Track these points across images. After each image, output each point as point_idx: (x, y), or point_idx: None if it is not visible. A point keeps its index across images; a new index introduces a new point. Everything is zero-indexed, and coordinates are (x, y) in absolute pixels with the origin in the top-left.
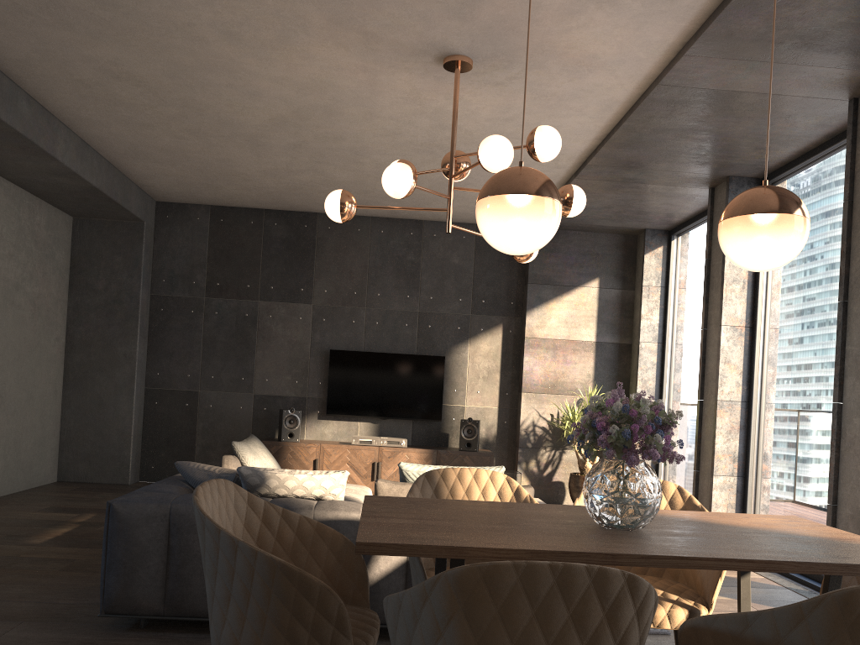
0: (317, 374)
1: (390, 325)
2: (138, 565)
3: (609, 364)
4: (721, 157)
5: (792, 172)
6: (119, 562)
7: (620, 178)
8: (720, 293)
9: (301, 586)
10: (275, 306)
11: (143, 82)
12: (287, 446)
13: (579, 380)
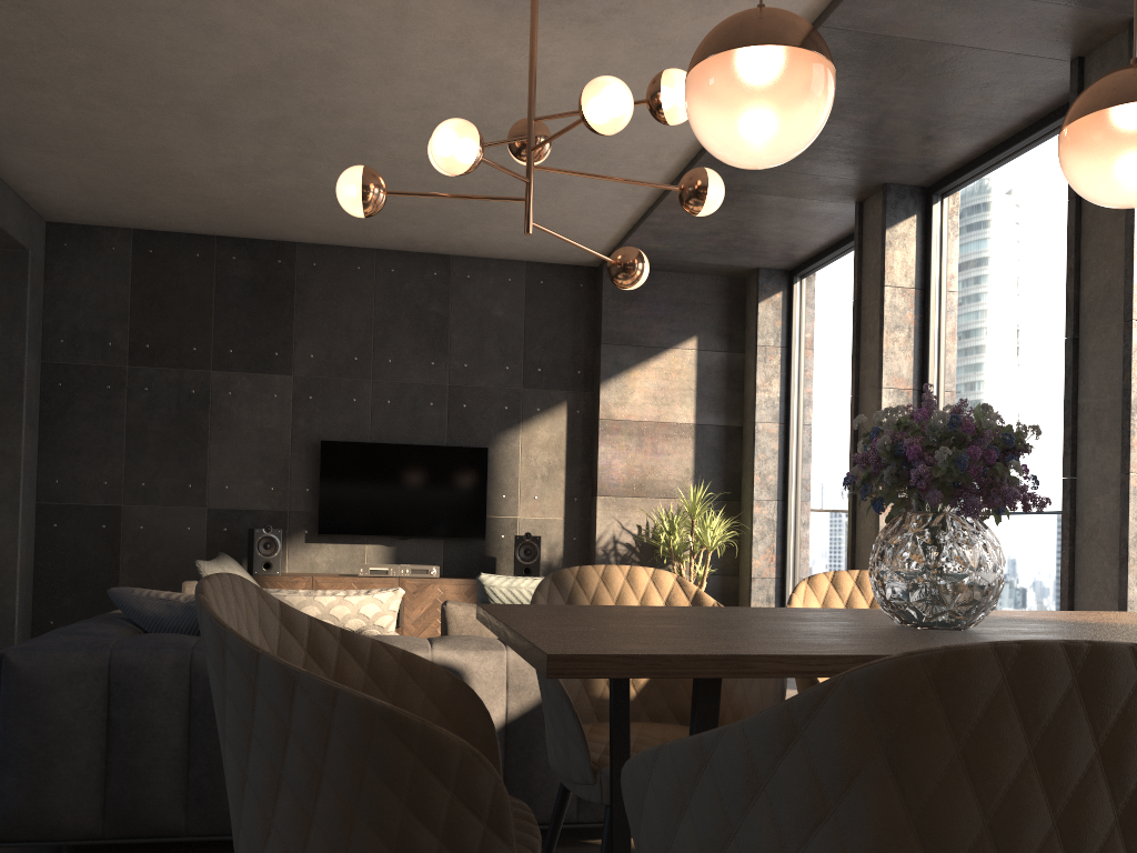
0: (302, 476)
1: (407, 405)
2: (55, 756)
3: (714, 455)
4: (882, 152)
5: (973, 176)
6: (22, 752)
7: (739, 185)
8: (877, 345)
9: (425, 752)
10: (236, 379)
11: (29, 1)
12: (263, 582)
13: (675, 477)
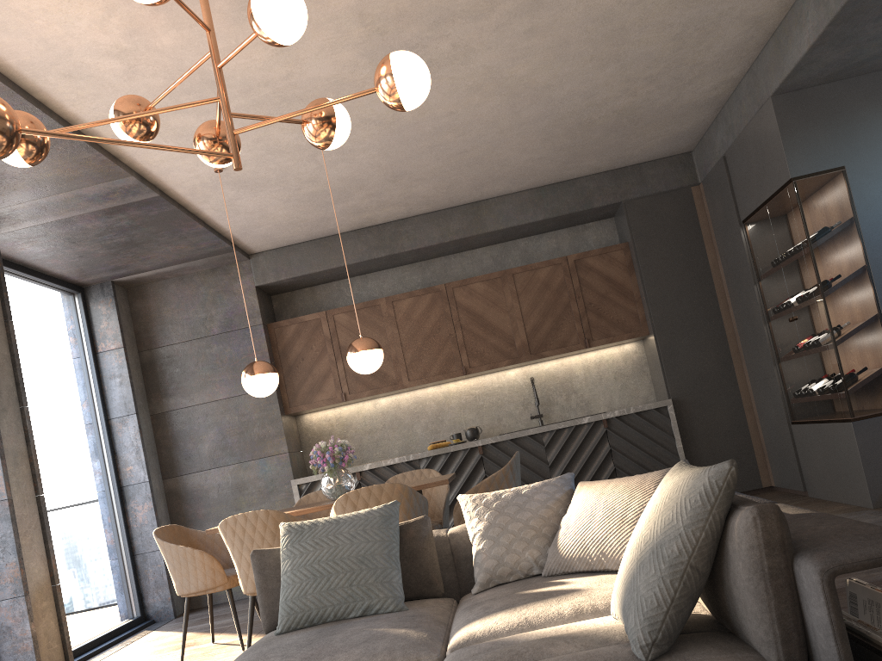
0: None
1: None
2: None
3: None
4: None
5: None
6: None
7: None
8: None
9: None
10: None
11: None
12: None
13: None
